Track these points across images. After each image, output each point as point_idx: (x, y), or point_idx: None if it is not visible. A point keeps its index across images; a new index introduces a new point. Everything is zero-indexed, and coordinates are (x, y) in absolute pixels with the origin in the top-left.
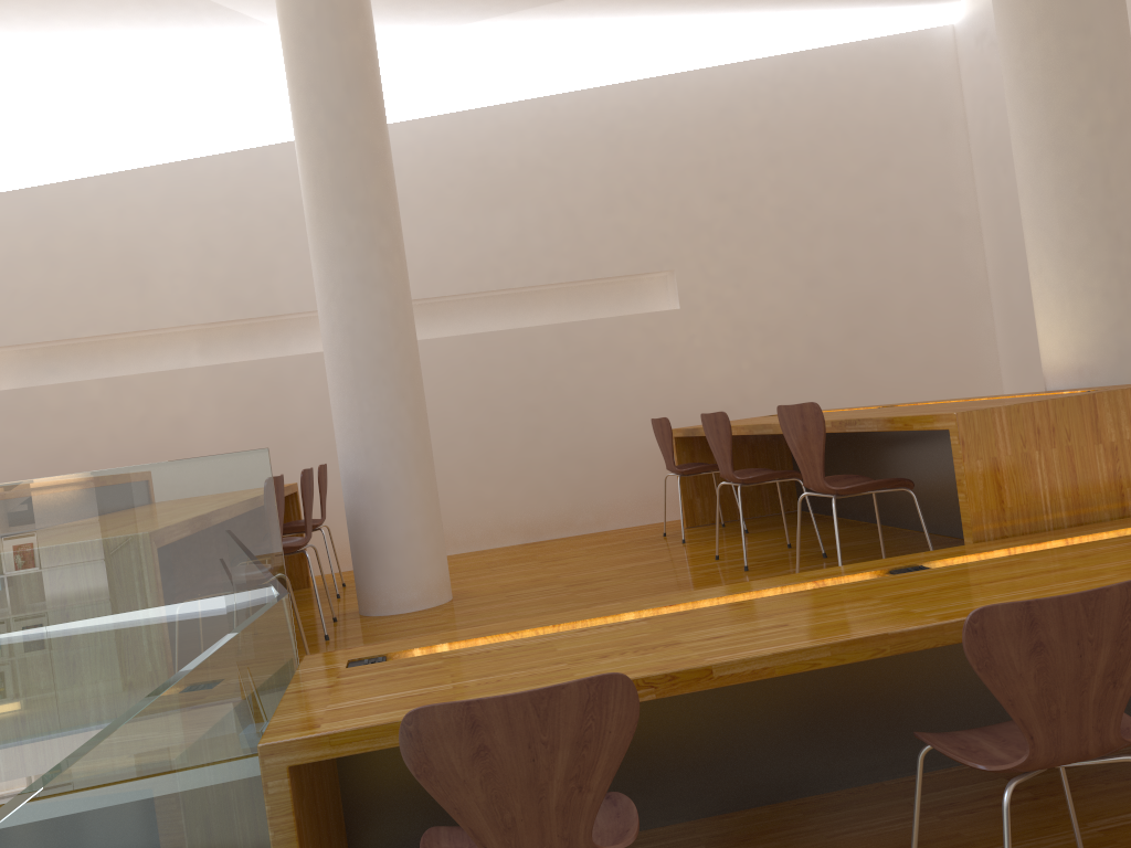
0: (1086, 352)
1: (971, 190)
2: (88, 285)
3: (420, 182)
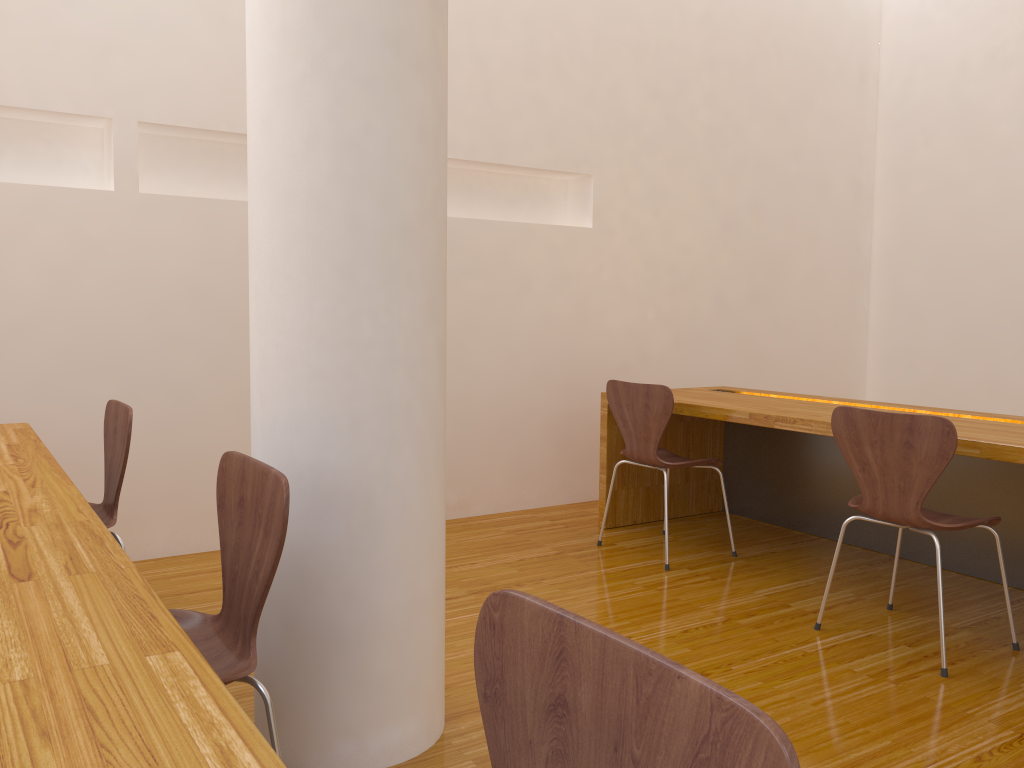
0: None
1: (872, 156)
2: None
3: None
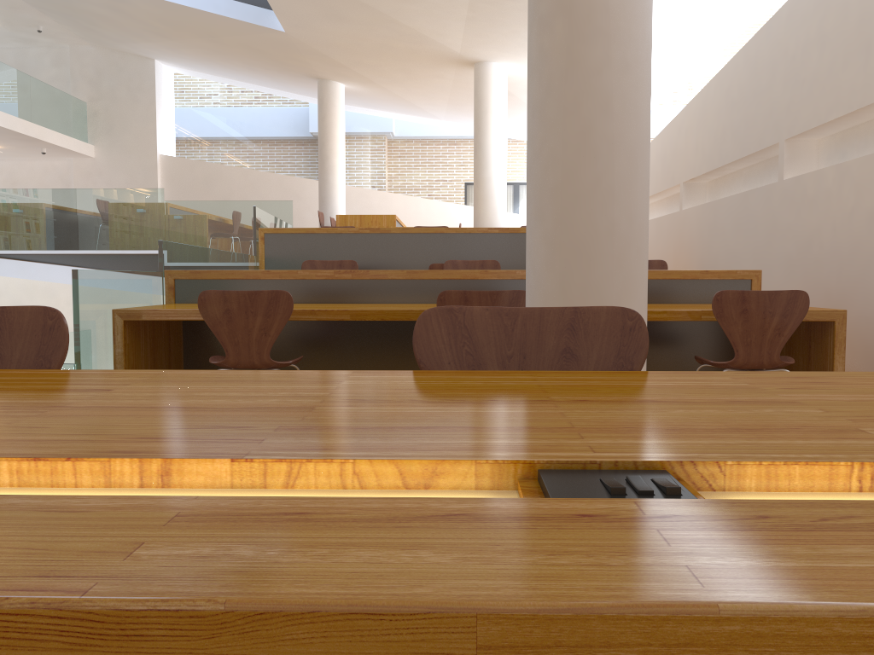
0: None
1: None
2: (837, 63)
3: None
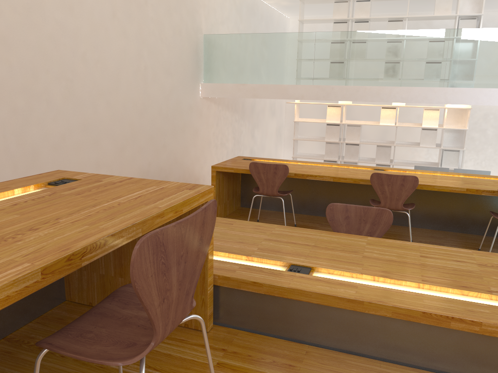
0: None
1: None
2: None
3: None
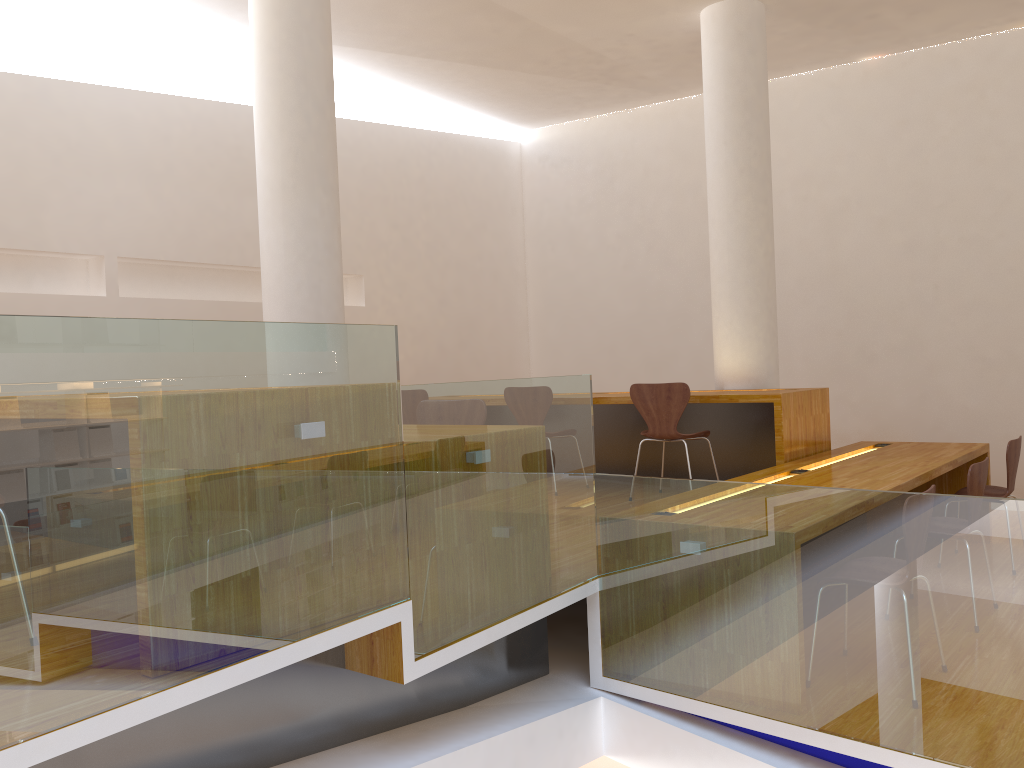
0: (753, 370)
1: (523, 256)
2: None
3: (186, 155)
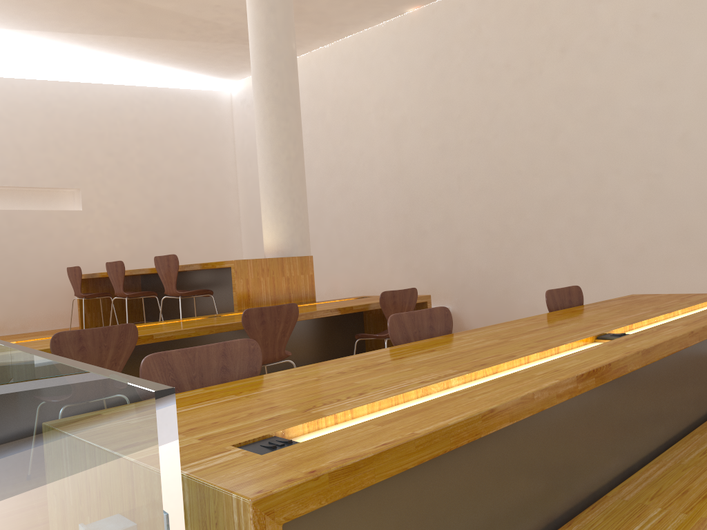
0: (280, 245)
1: (235, 172)
2: None
3: None
